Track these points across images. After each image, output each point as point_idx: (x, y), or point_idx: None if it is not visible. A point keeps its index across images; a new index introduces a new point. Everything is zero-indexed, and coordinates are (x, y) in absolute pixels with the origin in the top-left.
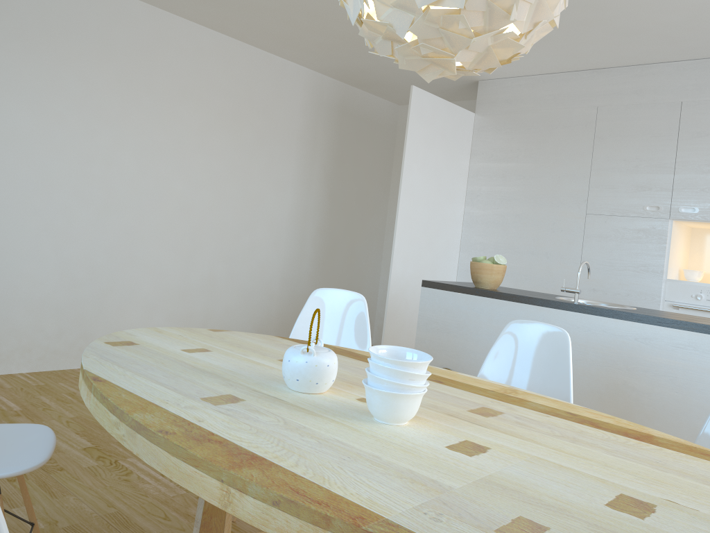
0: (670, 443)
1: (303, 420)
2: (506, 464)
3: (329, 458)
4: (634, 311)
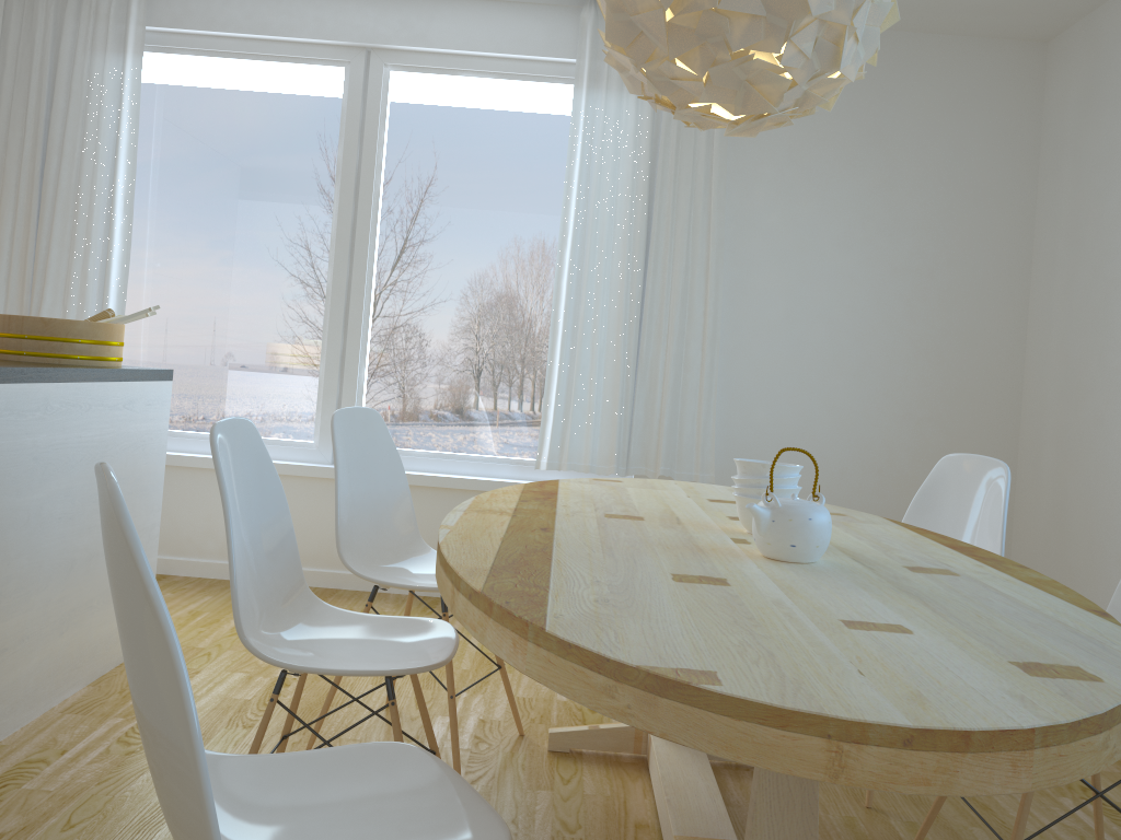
0: (537, 489)
1: (864, 548)
2: None
3: (889, 537)
4: None
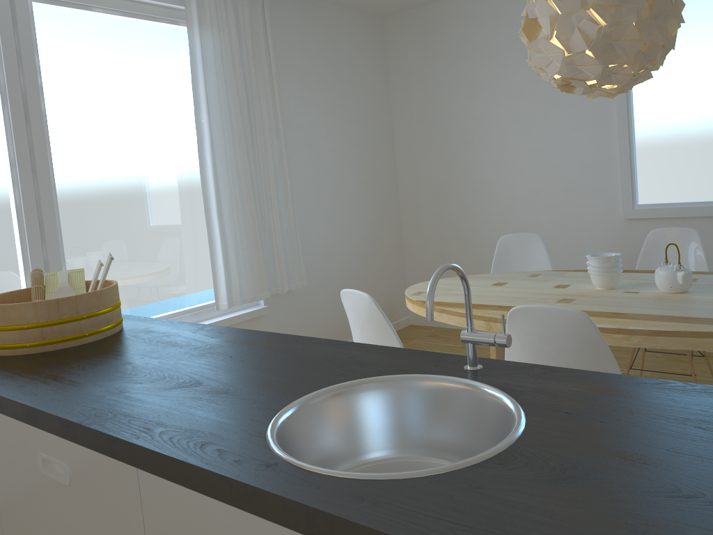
0: (462, 306)
1: (638, 281)
2: (544, 285)
3: None
4: (355, 356)
